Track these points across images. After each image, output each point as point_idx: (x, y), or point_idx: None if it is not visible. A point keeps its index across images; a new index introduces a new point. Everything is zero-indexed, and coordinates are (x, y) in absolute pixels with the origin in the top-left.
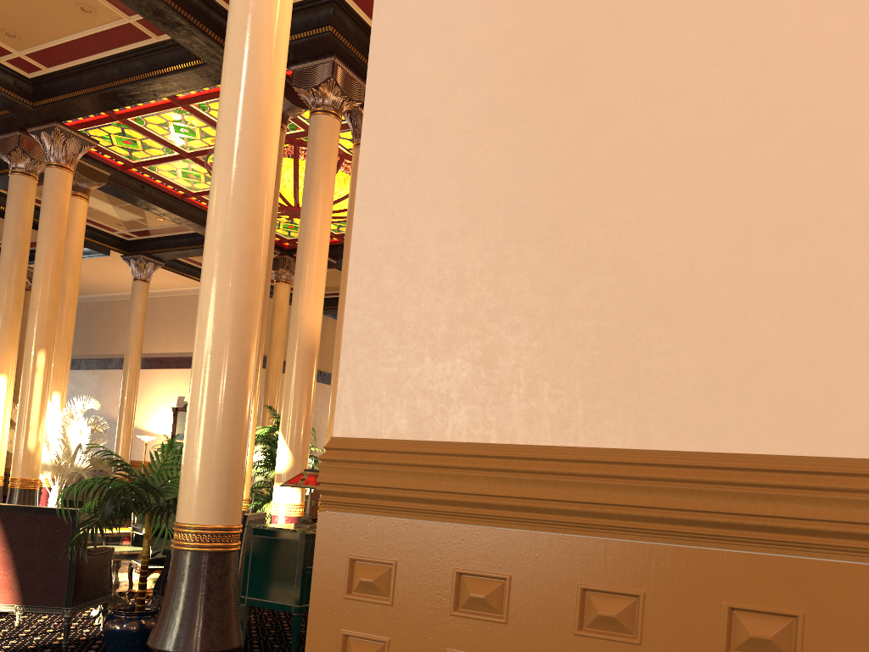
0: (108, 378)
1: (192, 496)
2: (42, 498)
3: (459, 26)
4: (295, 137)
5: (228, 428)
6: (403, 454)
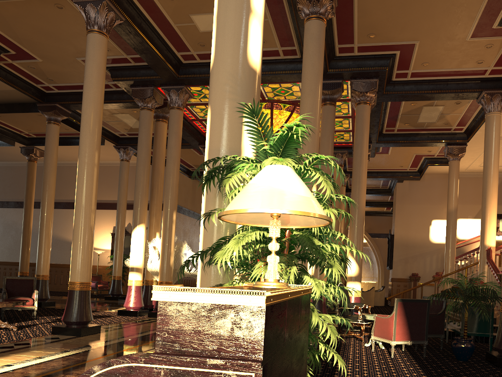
0: (57, 214)
1: None
2: None
3: None
4: (297, 102)
5: None
6: None
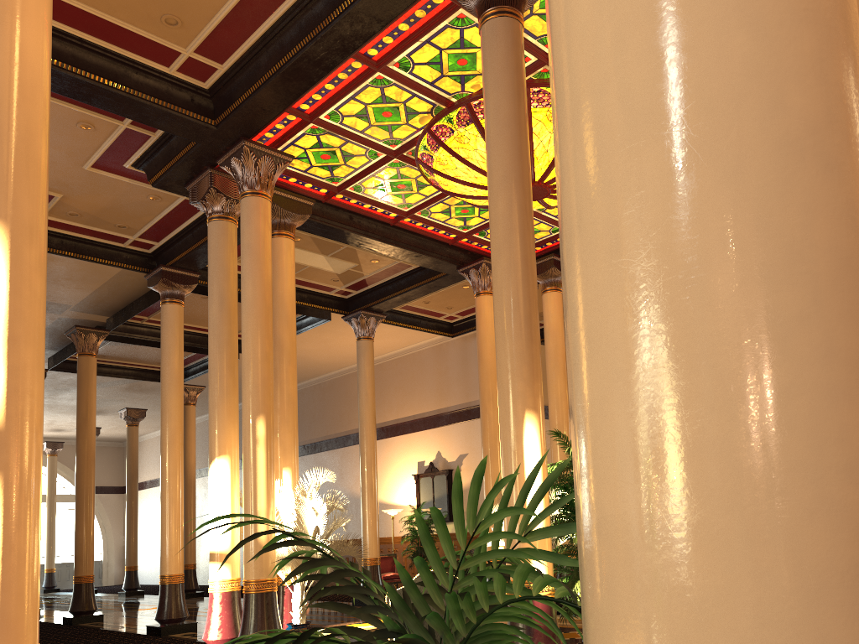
0: (348, 455)
1: None
2: (285, 600)
3: None
4: None
5: (842, 303)
6: None
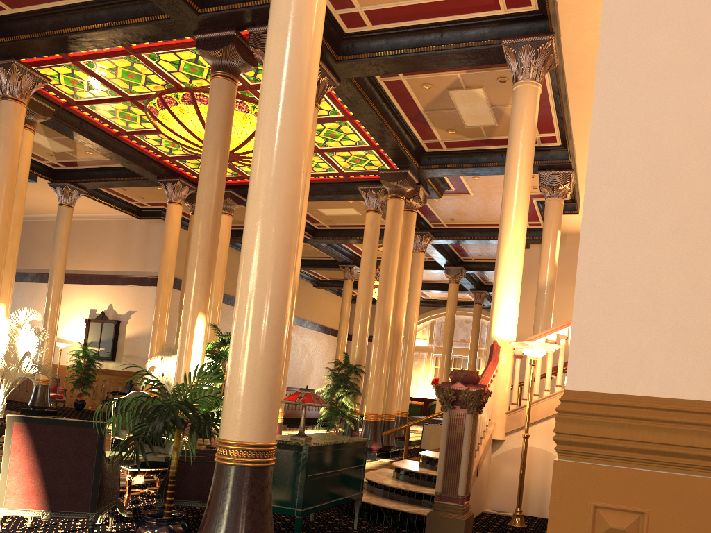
0: (23, 290)
1: (239, 416)
2: None
3: (705, 14)
4: None
5: (272, 355)
6: (653, 410)
